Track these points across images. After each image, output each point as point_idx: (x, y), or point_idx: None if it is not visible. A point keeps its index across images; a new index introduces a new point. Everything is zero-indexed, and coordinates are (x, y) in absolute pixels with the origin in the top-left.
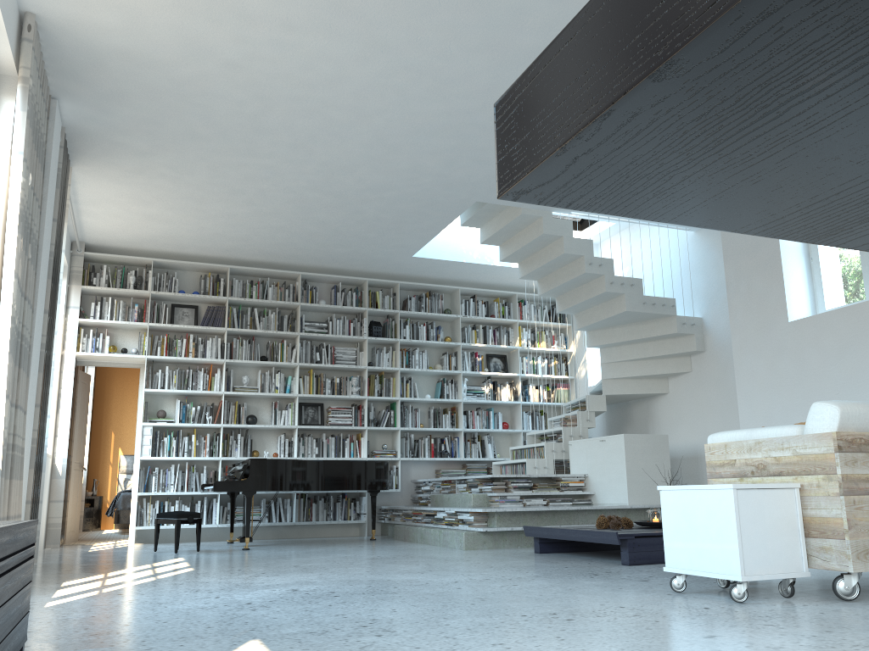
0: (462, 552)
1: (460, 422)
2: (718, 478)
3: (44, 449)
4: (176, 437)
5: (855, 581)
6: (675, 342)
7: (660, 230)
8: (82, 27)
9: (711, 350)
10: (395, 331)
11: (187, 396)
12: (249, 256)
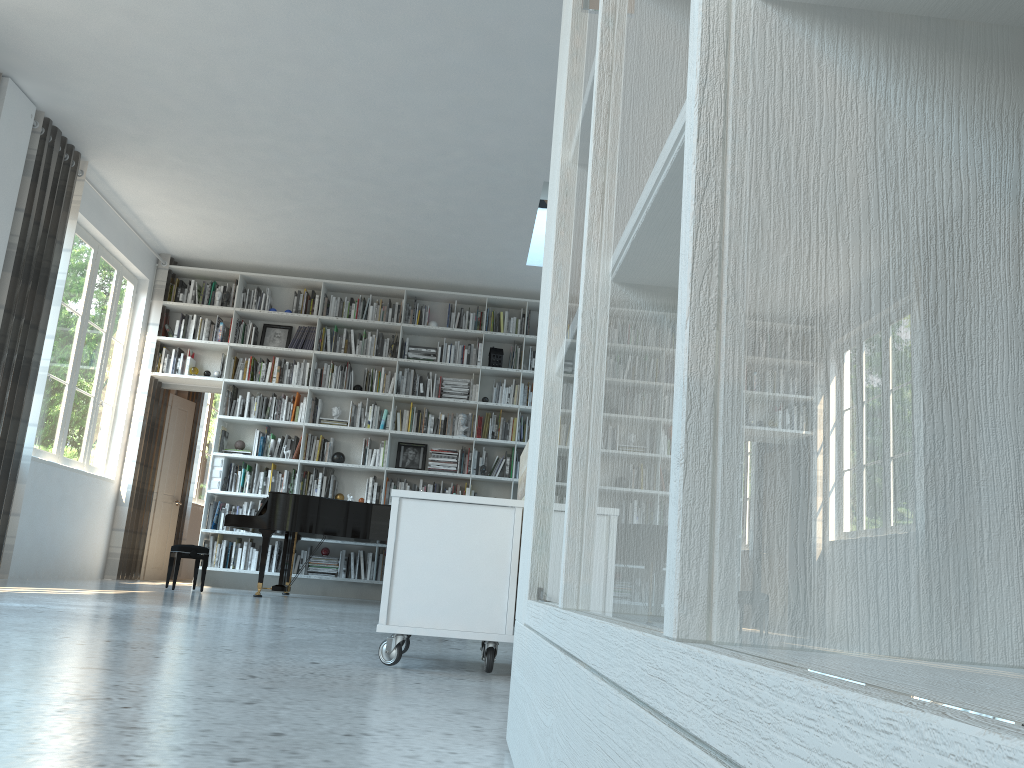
0: None
1: None
2: None
3: (28, 459)
4: (253, 472)
5: None
6: None
7: None
8: None
9: None
10: (520, 360)
11: (273, 427)
12: (343, 269)
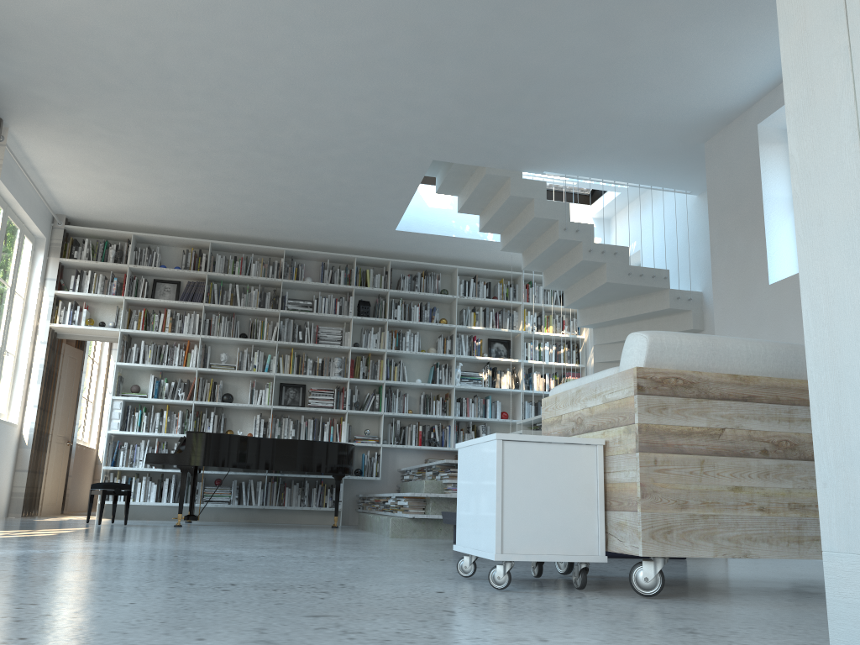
0: (382, 539)
1: (452, 409)
2: None
3: None
4: (149, 413)
5: (657, 571)
6: (670, 319)
7: (666, 198)
8: None
9: (710, 328)
10: (385, 311)
11: (165, 372)
12: (229, 230)
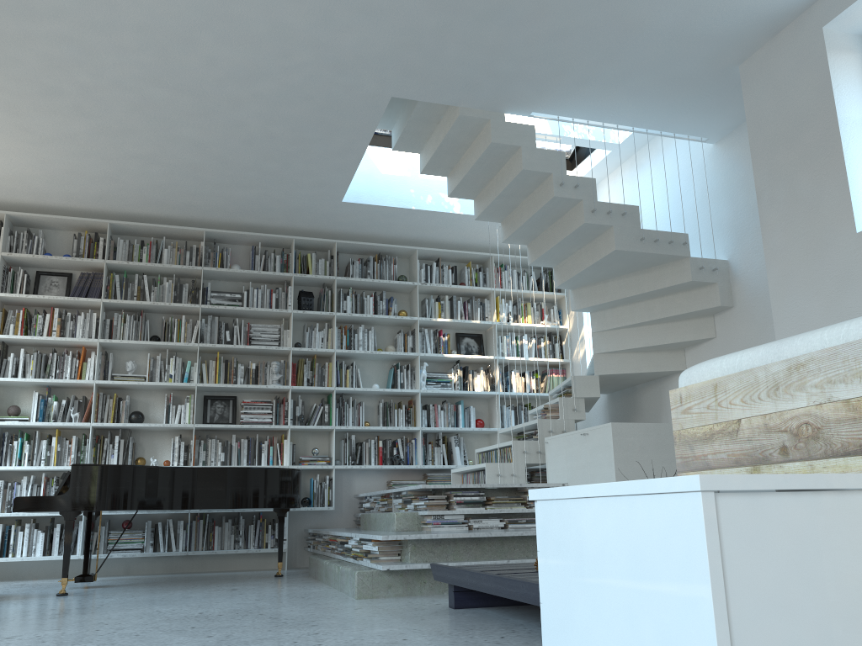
0: (347, 603)
1: (418, 419)
2: (701, 471)
3: None
4: (32, 441)
5: None
6: (690, 296)
7: (670, 153)
8: None
9: (742, 304)
10: (332, 303)
11: (54, 388)
12: (133, 208)
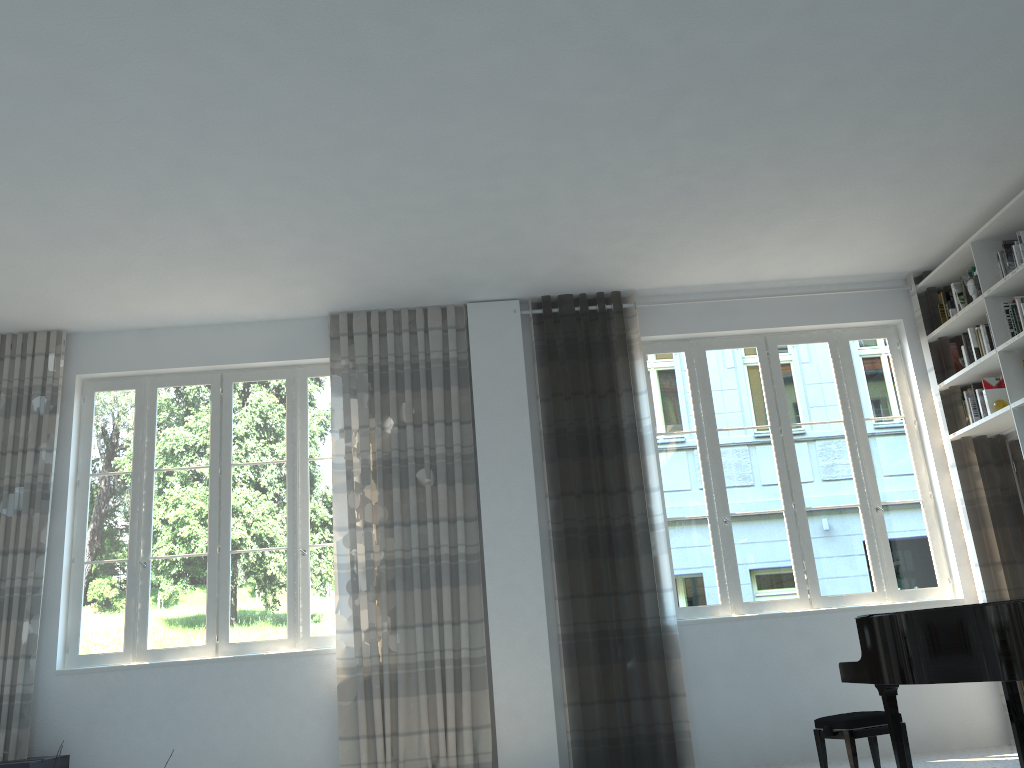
0: None
1: None
2: None
3: (677, 629)
4: None
5: None
6: None
7: None
8: (329, 298)
9: None
10: None
11: None
12: None
